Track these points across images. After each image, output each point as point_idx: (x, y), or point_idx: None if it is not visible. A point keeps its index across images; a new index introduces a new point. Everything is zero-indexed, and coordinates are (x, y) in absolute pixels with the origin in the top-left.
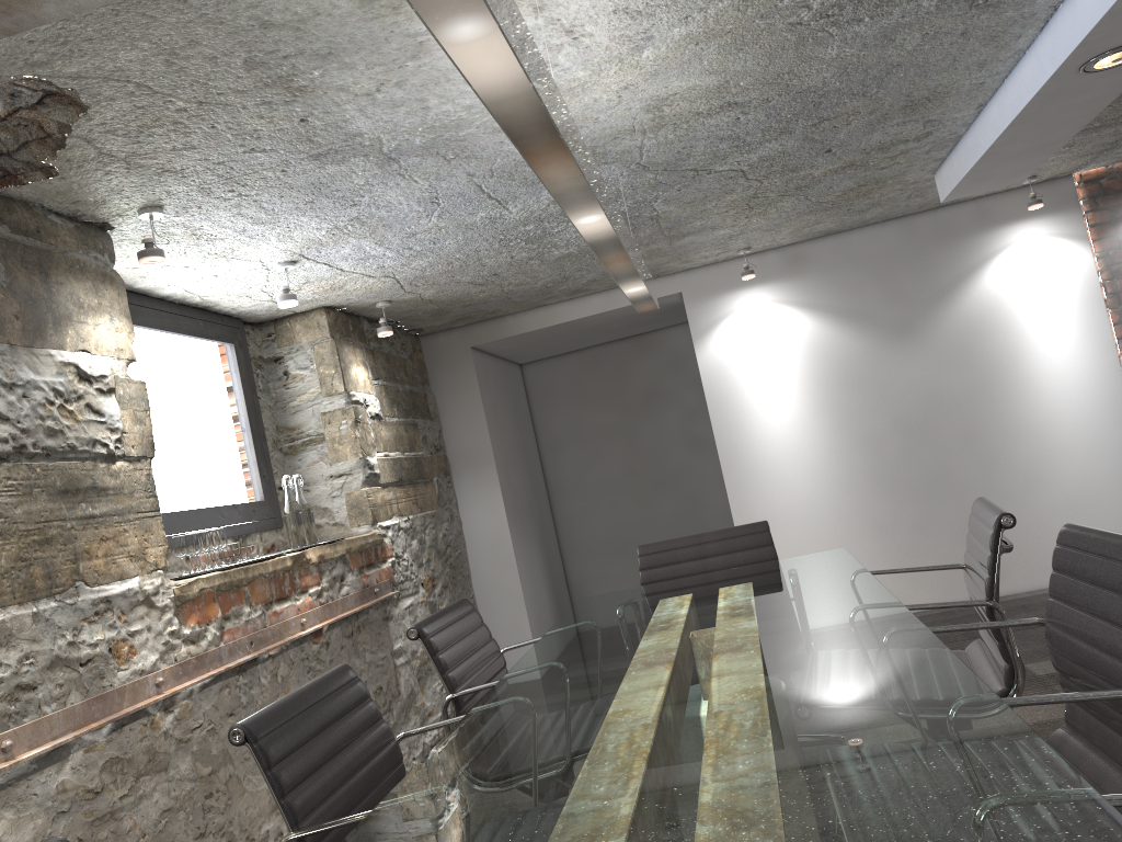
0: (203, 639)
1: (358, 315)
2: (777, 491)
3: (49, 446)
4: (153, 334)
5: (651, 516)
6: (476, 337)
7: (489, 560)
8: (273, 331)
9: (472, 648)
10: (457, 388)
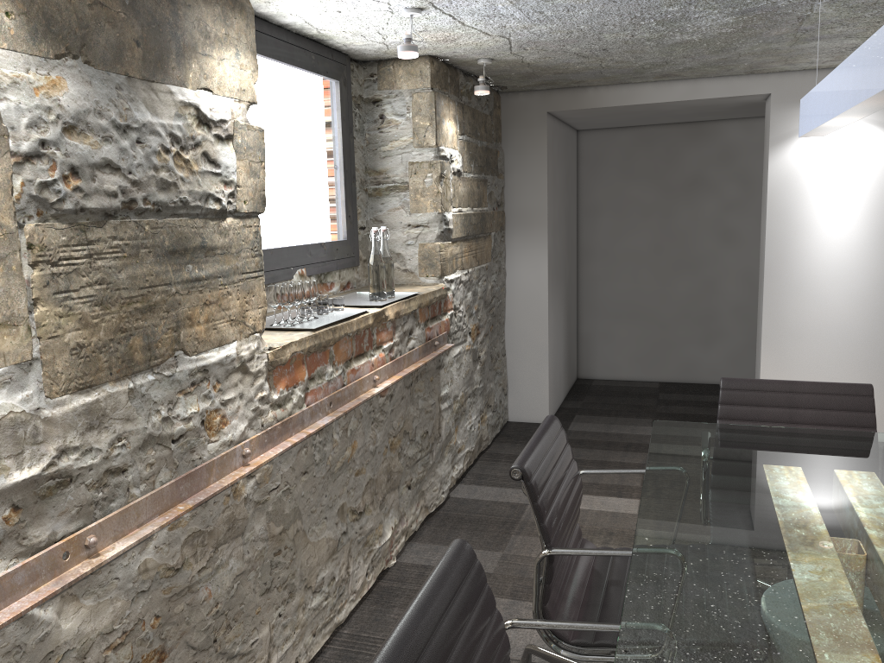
0: (288, 402)
1: (456, 67)
2: (813, 308)
3: (161, 201)
4: (268, 64)
5: (666, 292)
6: (553, 103)
7: (523, 313)
8: (375, 72)
9: (562, 481)
10: (526, 150)
